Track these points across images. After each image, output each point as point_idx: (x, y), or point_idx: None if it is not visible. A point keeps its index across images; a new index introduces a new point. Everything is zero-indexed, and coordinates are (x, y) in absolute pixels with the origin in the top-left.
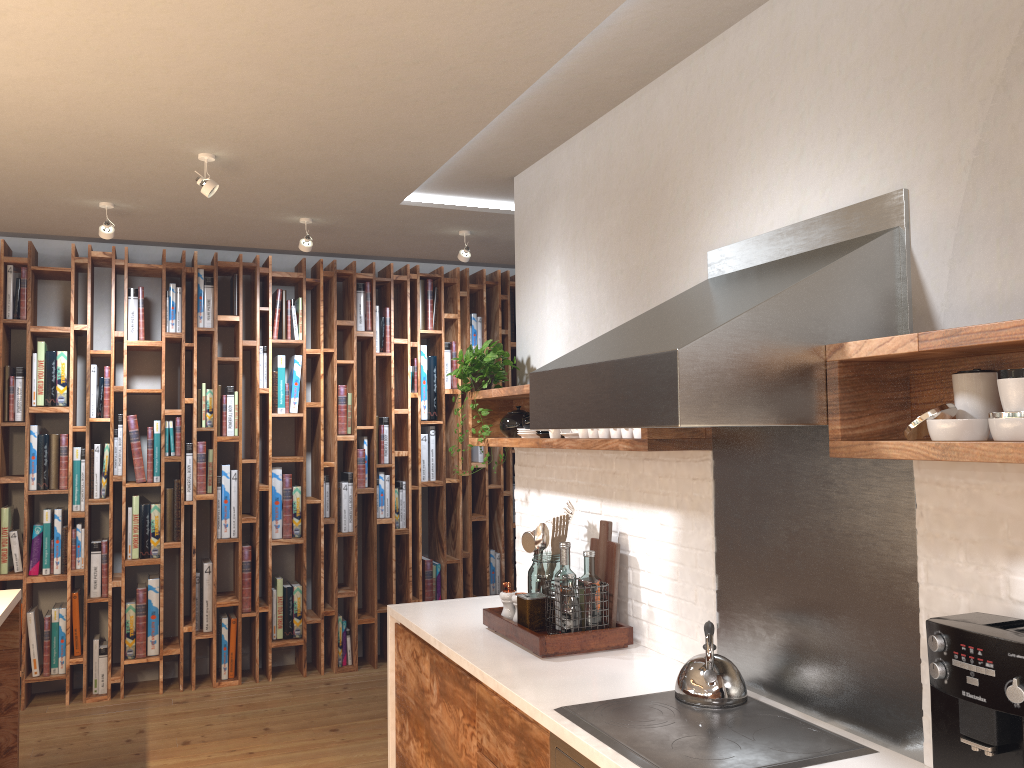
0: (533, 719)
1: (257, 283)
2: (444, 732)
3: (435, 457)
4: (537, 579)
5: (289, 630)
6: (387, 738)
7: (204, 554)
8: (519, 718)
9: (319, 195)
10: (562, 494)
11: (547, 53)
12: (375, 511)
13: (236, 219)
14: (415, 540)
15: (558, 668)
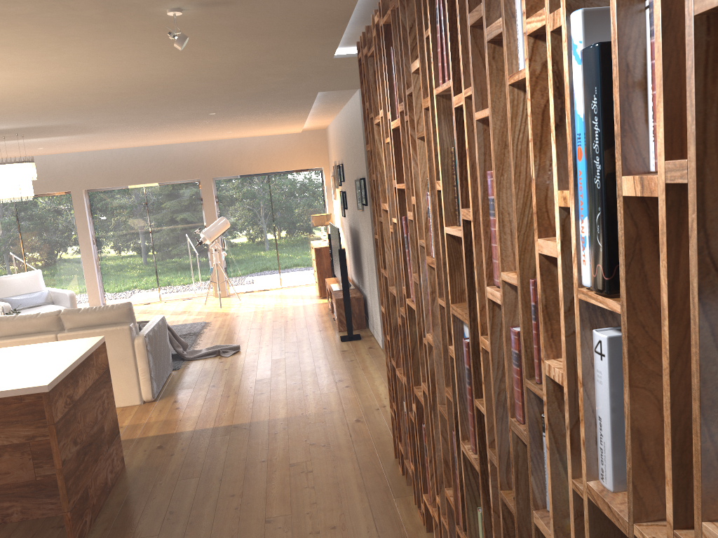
0: None
1: None
2: None
3: None
4: None
5: None
6: None
7: None
8: None
9: None
10: None
11: None
12: (530, 490)
13: None
14: None
15: None
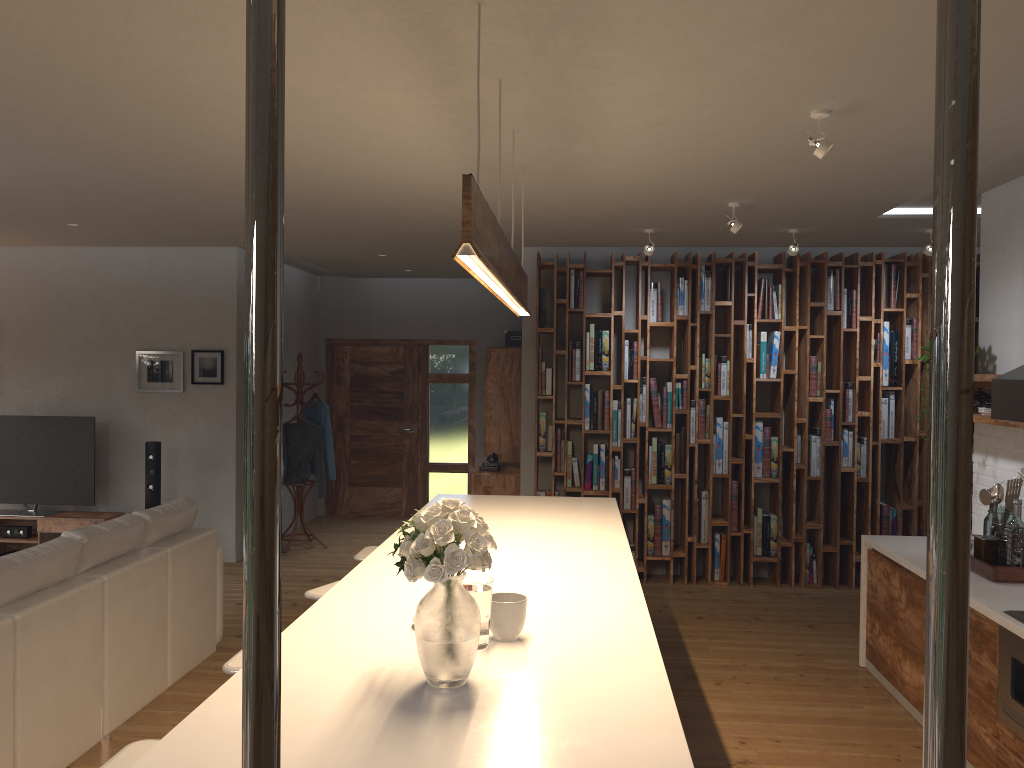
0: (985, 619)
1: (745, 274)
2: (910, 628)
3: (893, 418)
4: (991, 526)
5: (766, 549)
6: (854, 638)
7: (699, 484)
8: (974, 617)
9: (809, 217)
10: (1016, 461)
11: (1015, 139)
12: (839, 461)
13: (738, 232)
14: (873, 487)
15: (1007, 590)
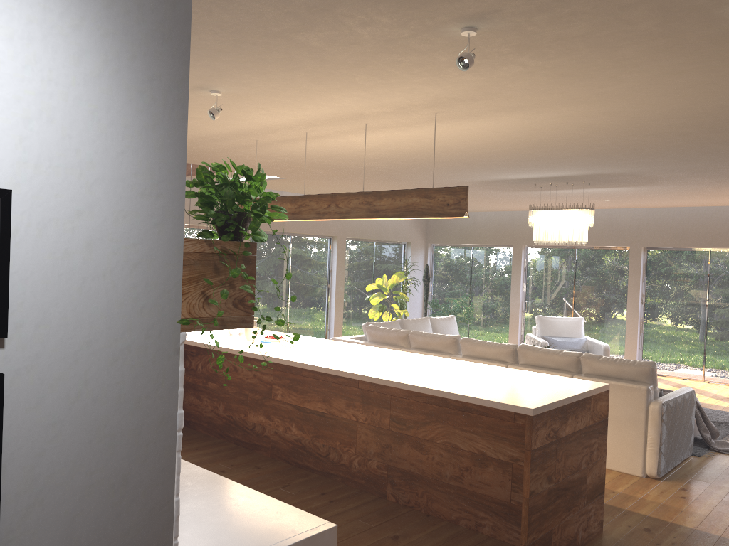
0: None
1: None
2: None
3: None
4: None
5: None
6: None
7: None
8: None
9: None
10: None
11: None
12: None
13: None
14: None
15: None
